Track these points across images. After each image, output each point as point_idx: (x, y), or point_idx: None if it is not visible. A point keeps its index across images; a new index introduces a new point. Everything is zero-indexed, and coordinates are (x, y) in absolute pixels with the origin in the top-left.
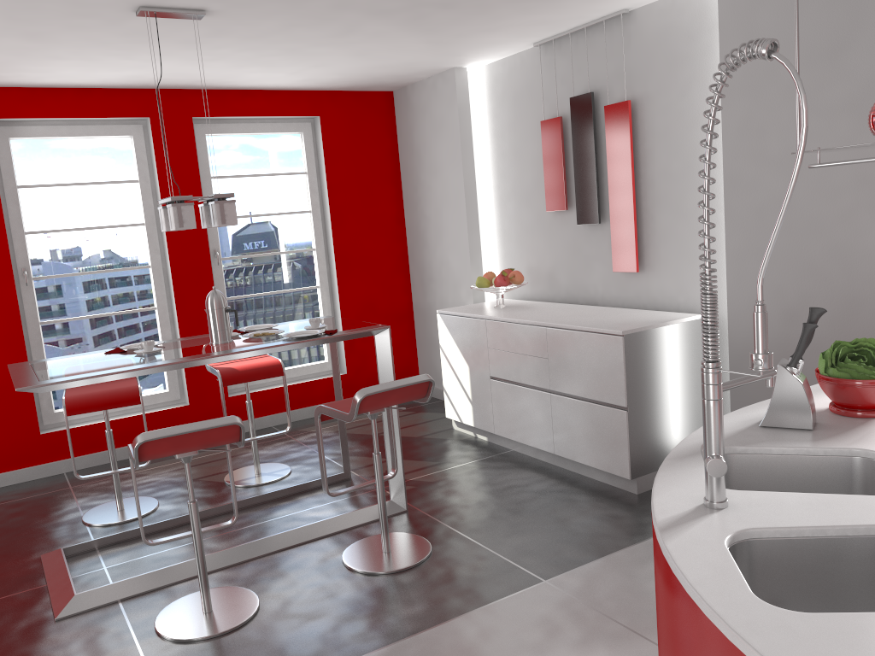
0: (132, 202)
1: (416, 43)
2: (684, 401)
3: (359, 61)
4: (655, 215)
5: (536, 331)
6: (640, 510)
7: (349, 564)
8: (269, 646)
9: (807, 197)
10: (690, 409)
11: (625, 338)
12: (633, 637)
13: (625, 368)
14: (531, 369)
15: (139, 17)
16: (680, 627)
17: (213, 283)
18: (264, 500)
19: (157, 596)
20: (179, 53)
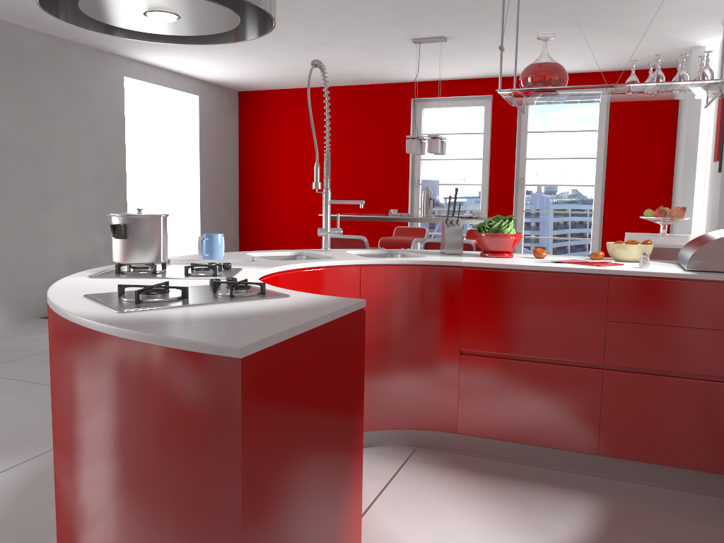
0: (478, 145)
1: (613, 35)
2: None
3: (597, 50)
4: None
5: None
6: None
7: None
8: None
9: None
10: None
11: None
12: None
13: None
14: None
15: (421, 44)
16: None
17: (513, 199)
18: None
19: None
20: (473, 57)
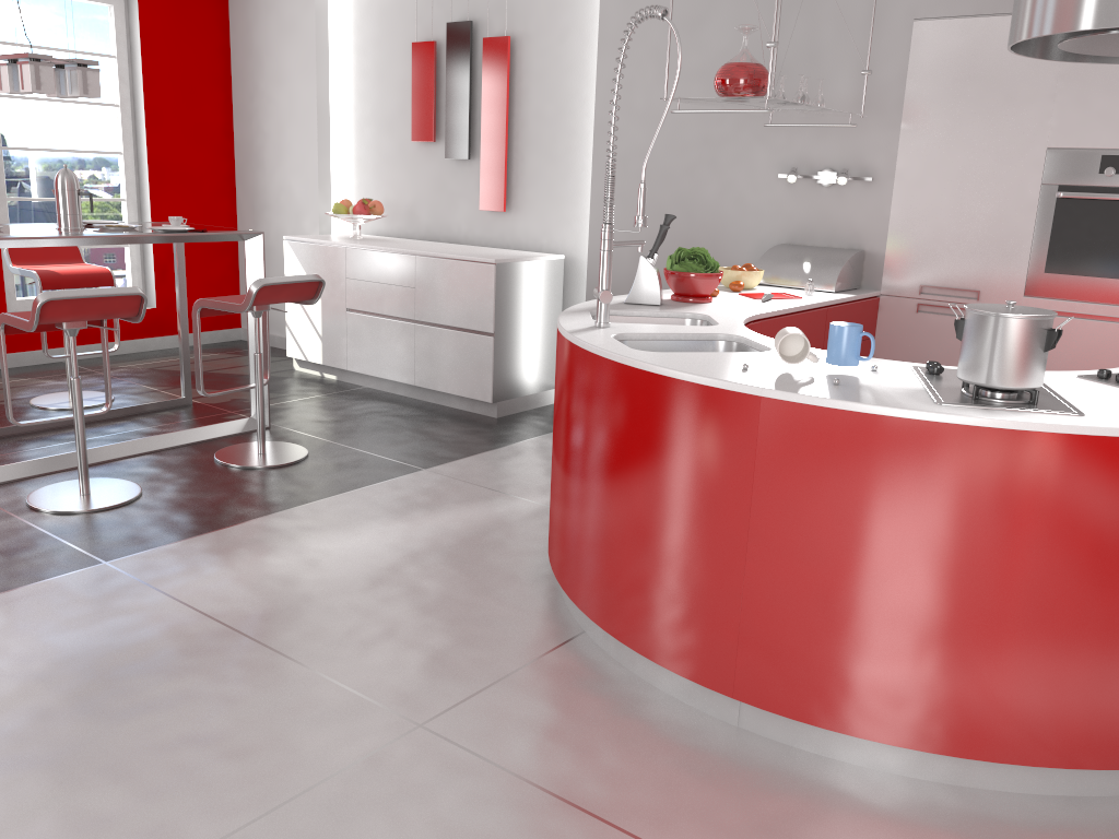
0: None
1: None
2: (543, 336)
3: None
4: (526, 156)
5: (404, 260)
6: (501, 427)
7: (225, 461)
8: (170, 513)
9: (662, 150)
10: (547, 344)
11: (497, 267)
12: (508, 497)
13: (495, 296)
14: (396, 299)
15: None
16: (584, 381)
17: None
18: (96, 420)
19: (14, 487)
20: None
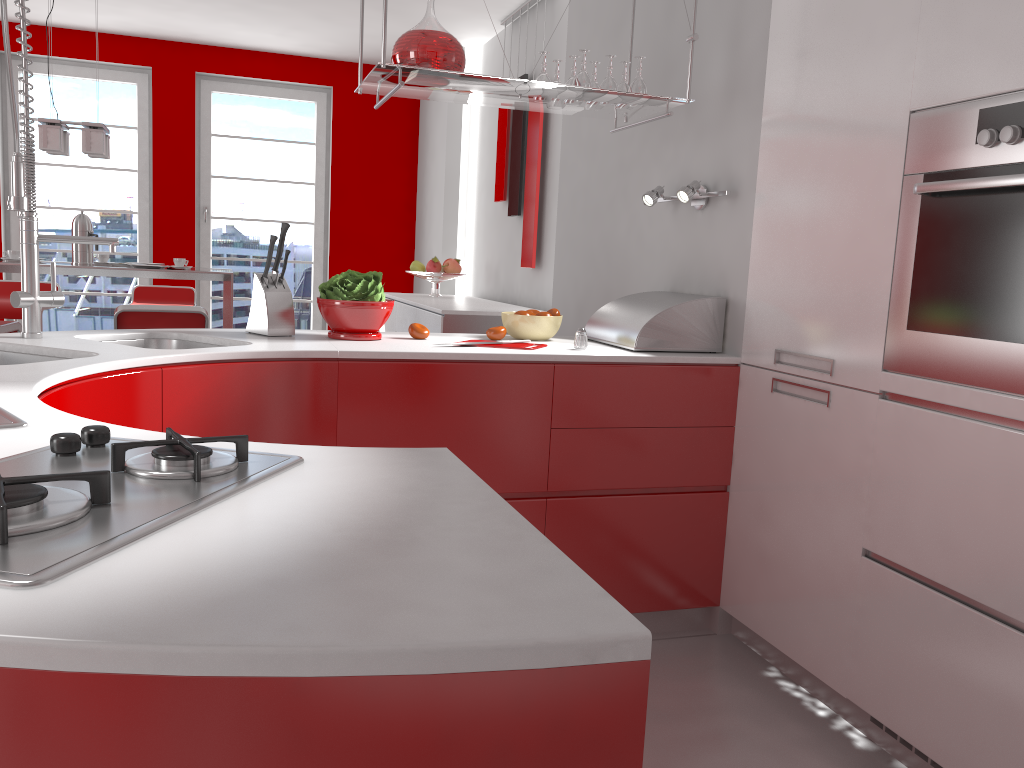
0: (129, 147)
1: (366, 9)
2: None
3: (332, 26)
4: (552, 208)
5: (412, 312)
6: None
7: None
8: None
9: (595, 183)
10: None
11: (445, 318)
12: None
13: None
14: None
15: None
16: None
17: (194, 238)
18: None
19: None
20: None
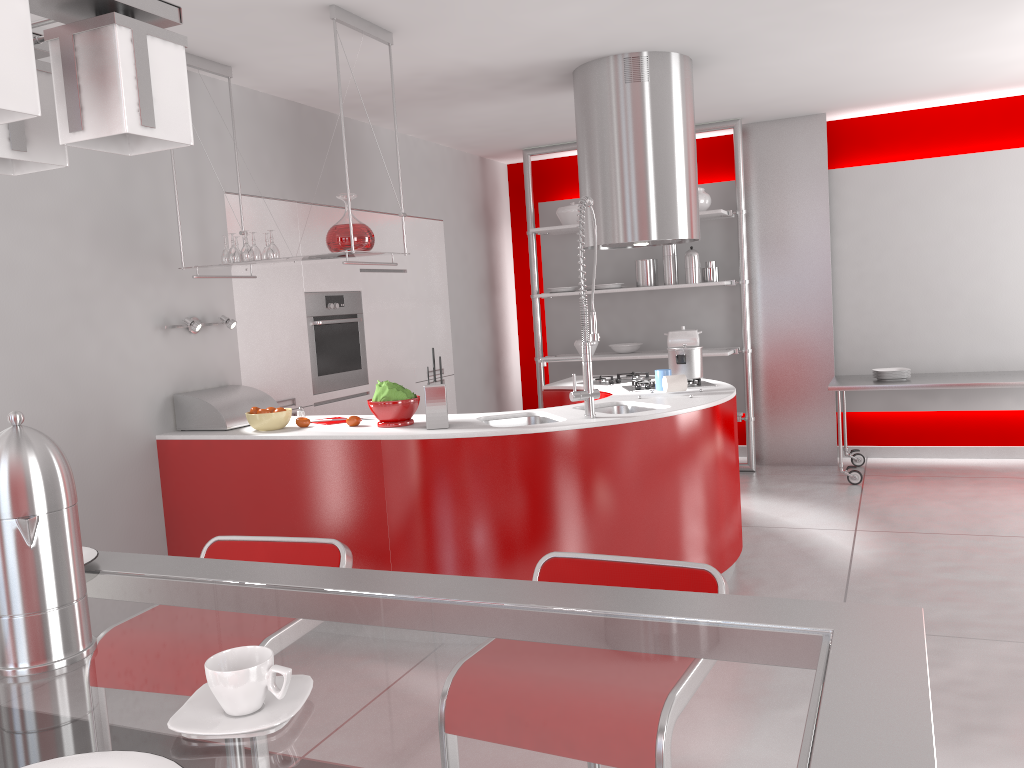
0: None
1: None
2: None
3: None
4: None
5: None
6: None
7: None
8: None
9: (23, 309)
10: None
11: None
12: None
13: None
14: None
15: None
16: (666, 438)
17: None
18: None
19: None
20: None
